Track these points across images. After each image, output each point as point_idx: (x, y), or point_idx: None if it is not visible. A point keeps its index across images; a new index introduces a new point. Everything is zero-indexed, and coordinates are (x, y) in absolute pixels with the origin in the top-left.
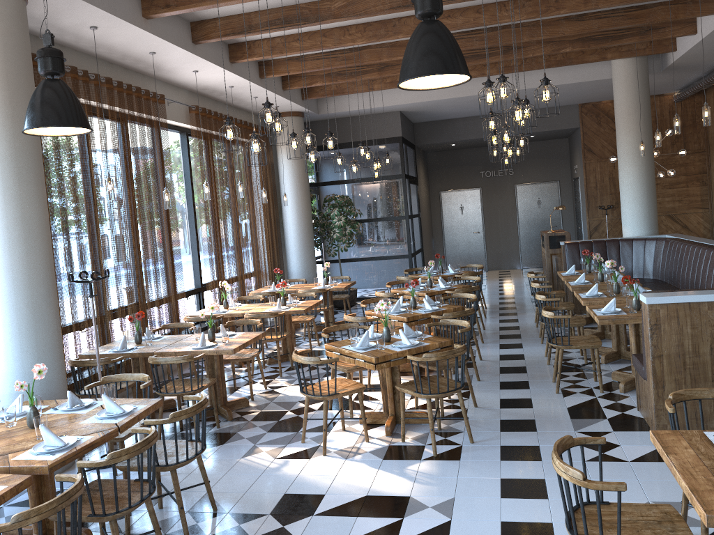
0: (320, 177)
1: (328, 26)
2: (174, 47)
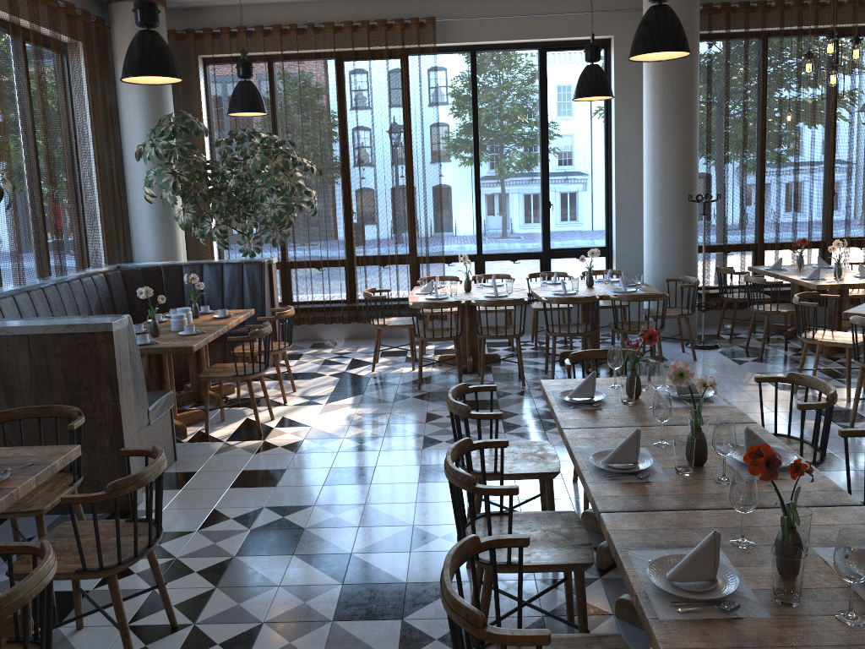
0: None
1: None
2: None
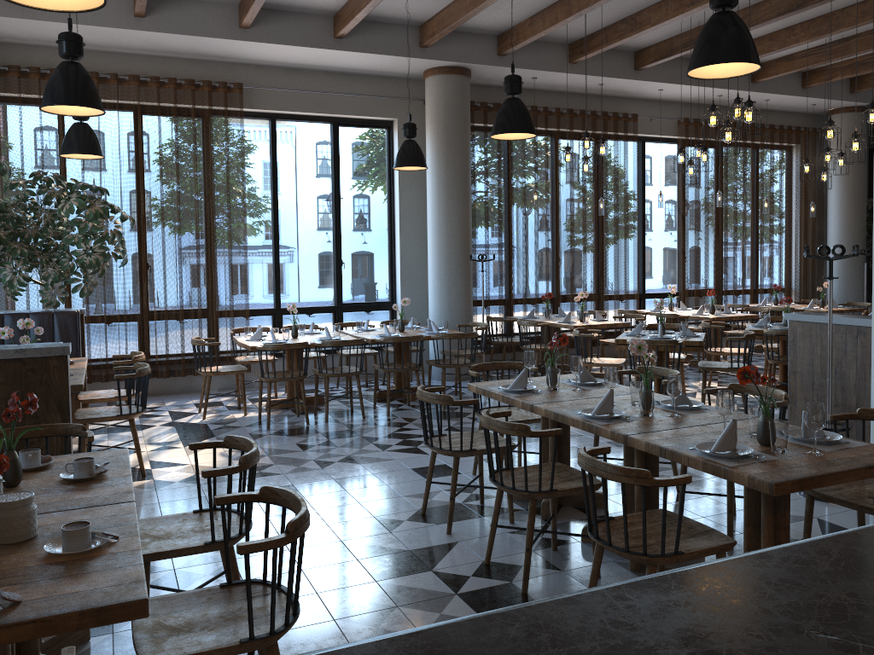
0: None
1: (773, 30)
2: (610, 78)
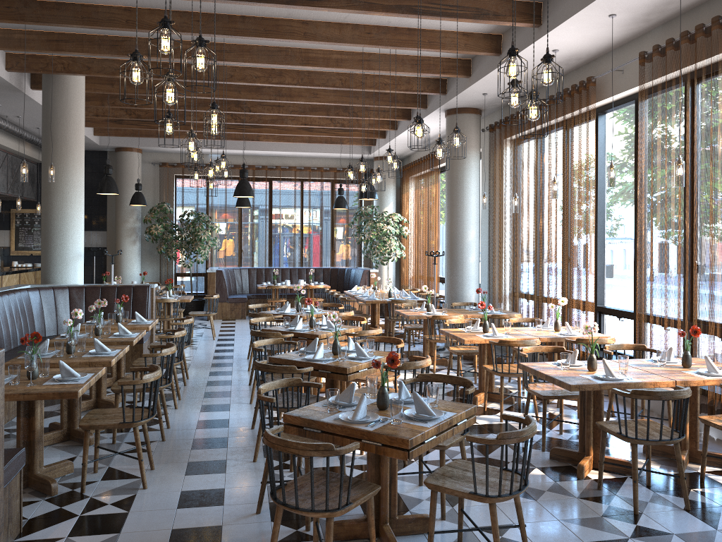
0: None
1: None
2: (490, 74)
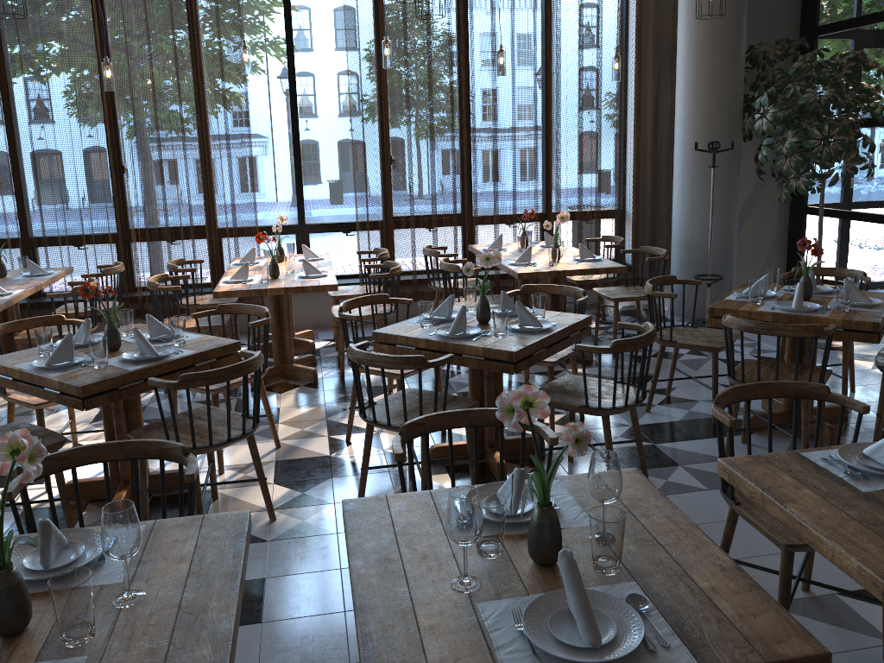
0: (852, 7)
1: None
2: None
